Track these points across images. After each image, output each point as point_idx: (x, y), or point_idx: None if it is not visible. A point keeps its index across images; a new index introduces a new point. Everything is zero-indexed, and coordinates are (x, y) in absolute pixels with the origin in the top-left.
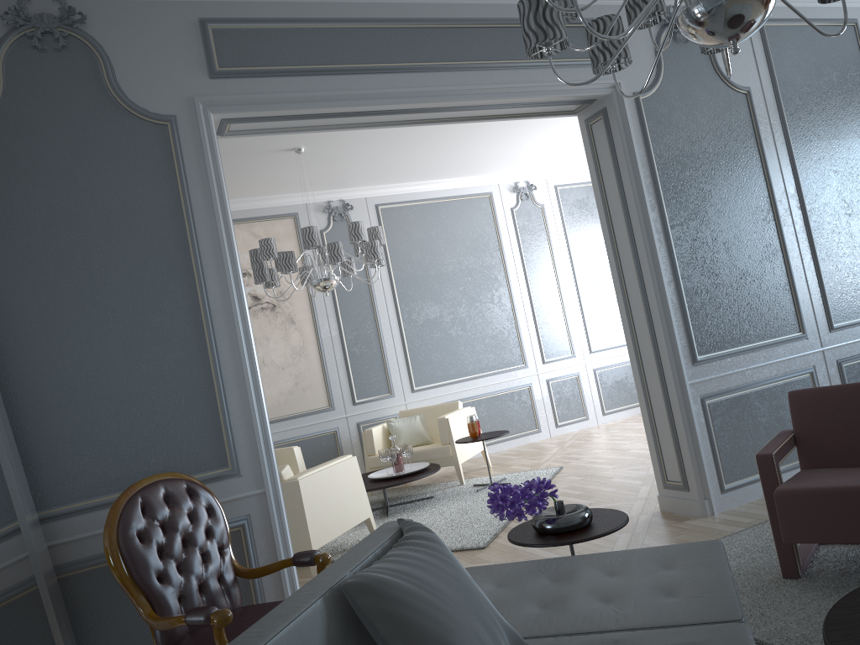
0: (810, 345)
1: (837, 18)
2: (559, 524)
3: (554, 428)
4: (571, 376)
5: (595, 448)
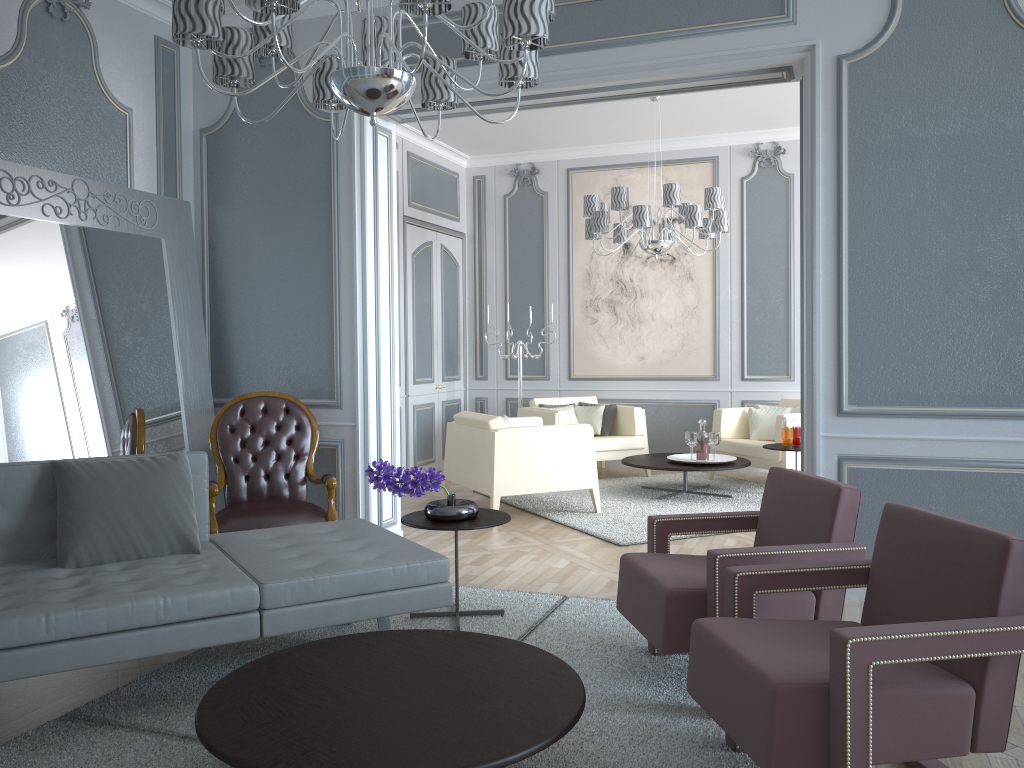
0: None
1: None
2: (427, 510)
3: None
4: None
5: None
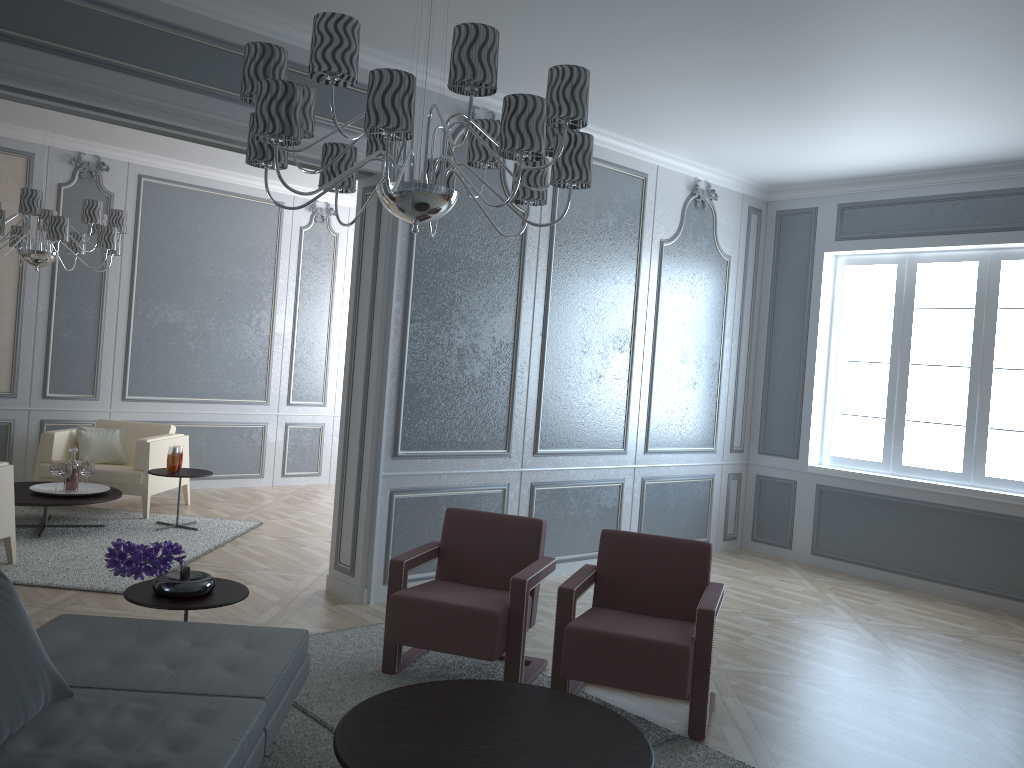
0: (511, 464)
1: (631, 168)
2: (176, 589)
3: (280, 477)
4: (315, 426)
5: (308, 510)
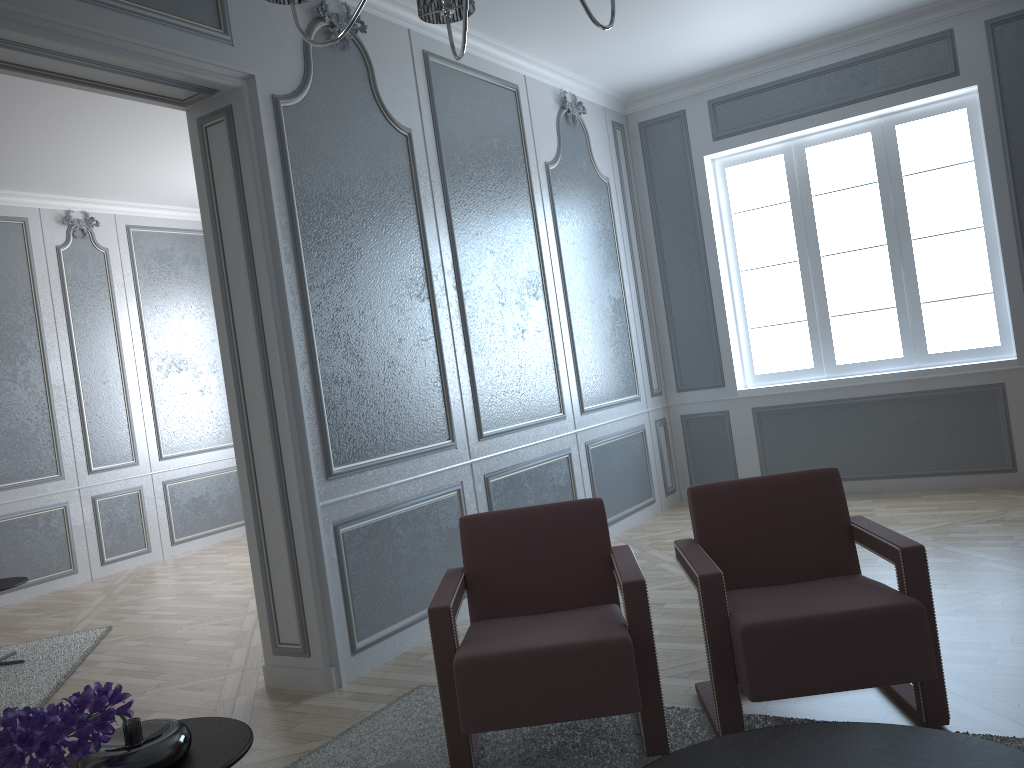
0: (459, 456)
1: (501, 79)
2: (133, 765)
3: (99, 567)
4: (130, 492)
5: (161, 594)
